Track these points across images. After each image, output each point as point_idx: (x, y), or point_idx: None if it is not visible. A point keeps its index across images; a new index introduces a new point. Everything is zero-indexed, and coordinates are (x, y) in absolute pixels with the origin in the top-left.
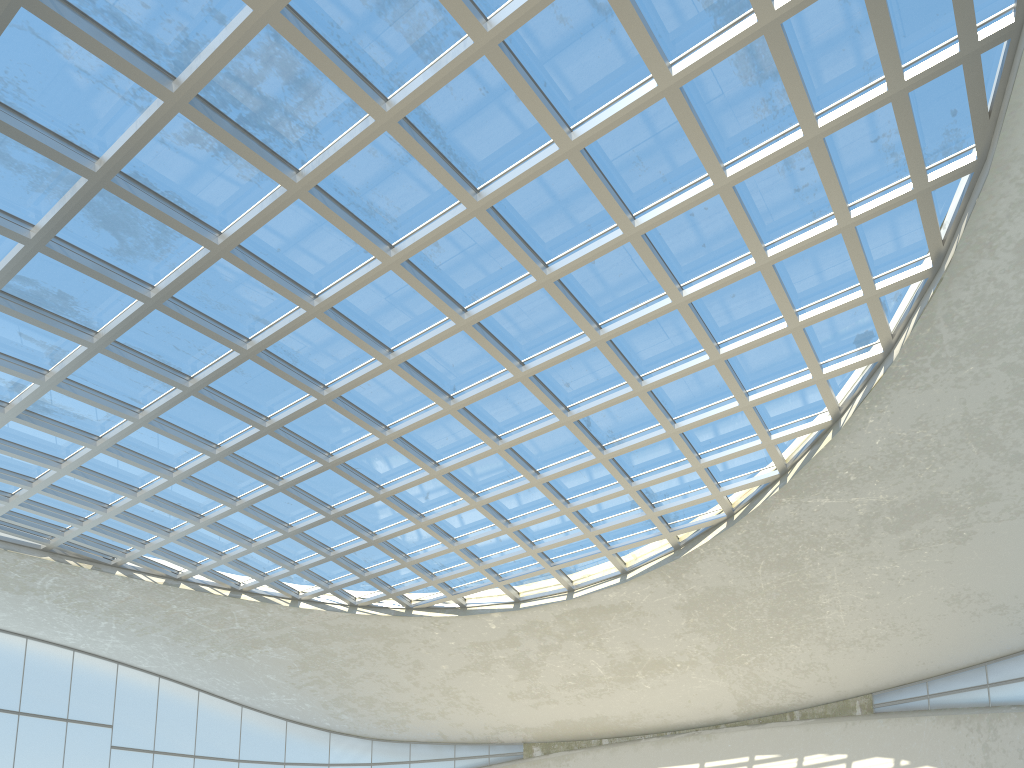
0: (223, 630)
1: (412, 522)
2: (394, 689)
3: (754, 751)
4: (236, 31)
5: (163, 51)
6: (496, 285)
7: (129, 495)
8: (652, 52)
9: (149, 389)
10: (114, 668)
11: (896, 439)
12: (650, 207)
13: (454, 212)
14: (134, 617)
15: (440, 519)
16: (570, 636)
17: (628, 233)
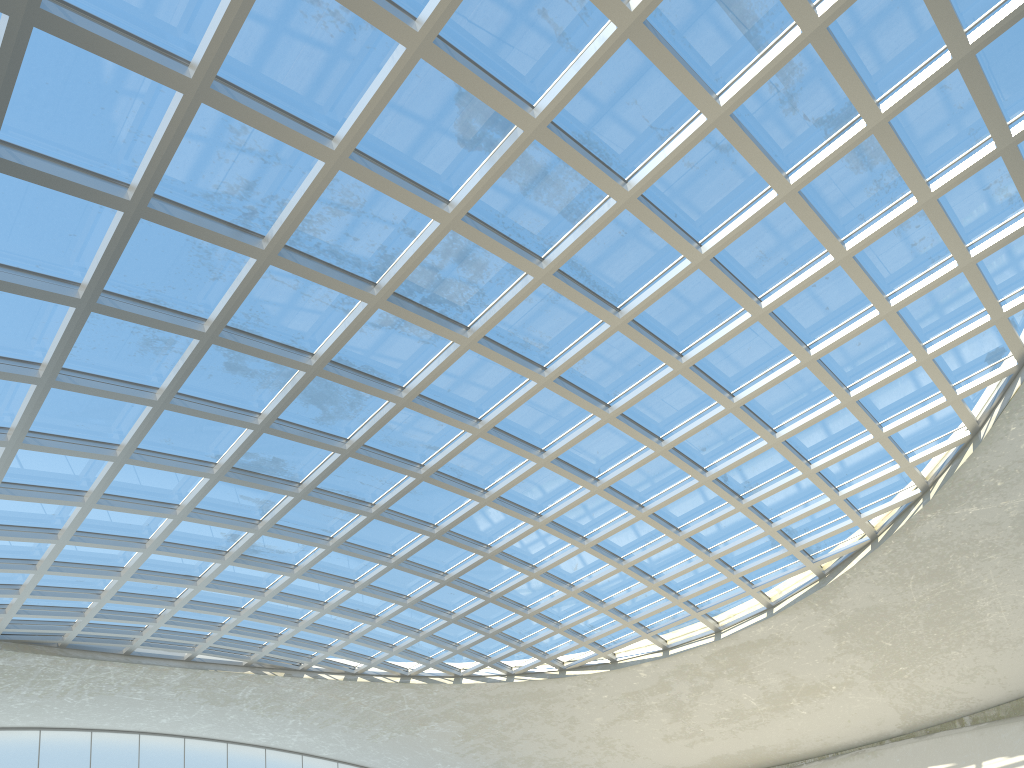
0: (394, 713)
1: (563, 592)
2: (551, 746)
3: (926, 763)
4: (426, 241)
5: (366, 266)
6: (635, 379)
7: (318, 609)
8: (771, 171)
9: (338, 519)
10: (299, 759)
11: None
12: (774, 288)
13: (599, 331)
14: (317, 712)
15: (589, 586)
16: (720, 674)
17: (756, 314)
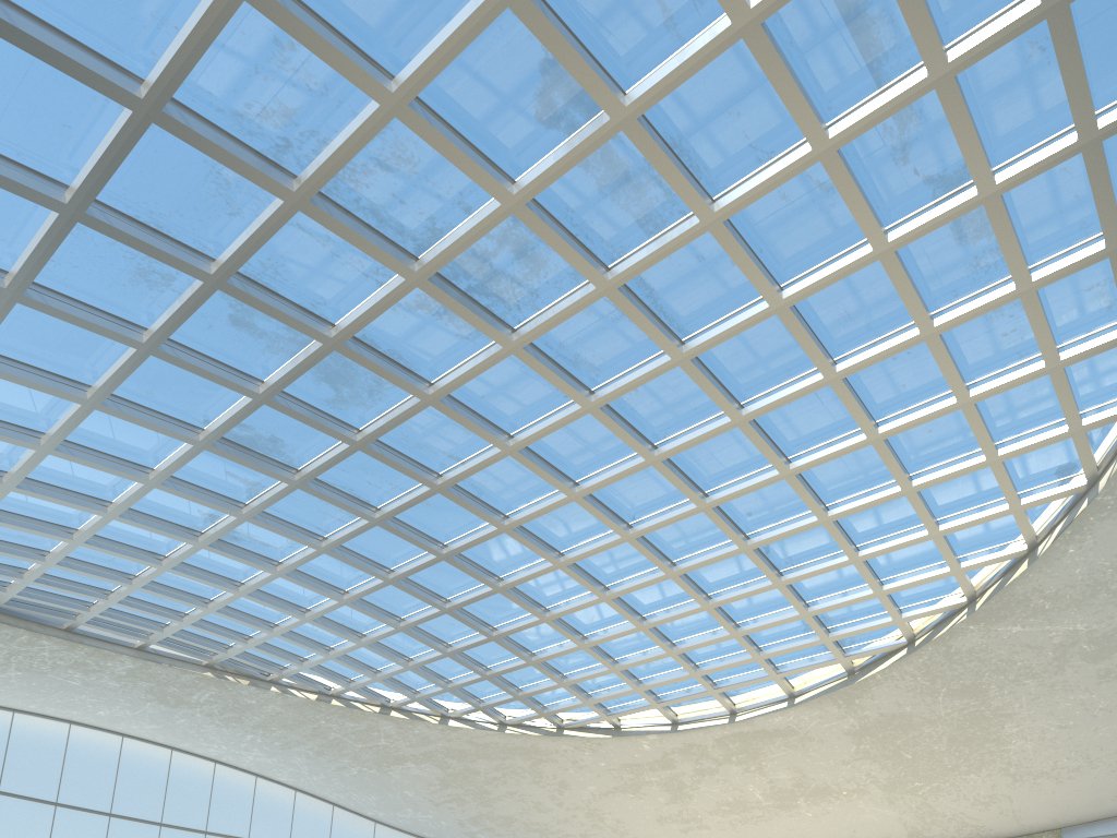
0: (367, 745)
1: (574, 643)
2: (536, 809)
3: None
4: (482, 221)
5: (410, 237)
6: (689, 424)
7: (298, 616)
8: (871, 223)
9: (335, 519)
10: (252, 780)
11: (1098, 568)
12: (852, 352)
13: (658, 362)
14: (281, 731)
15: (604, 641)
16: (729, 760)
17: (829, 377)
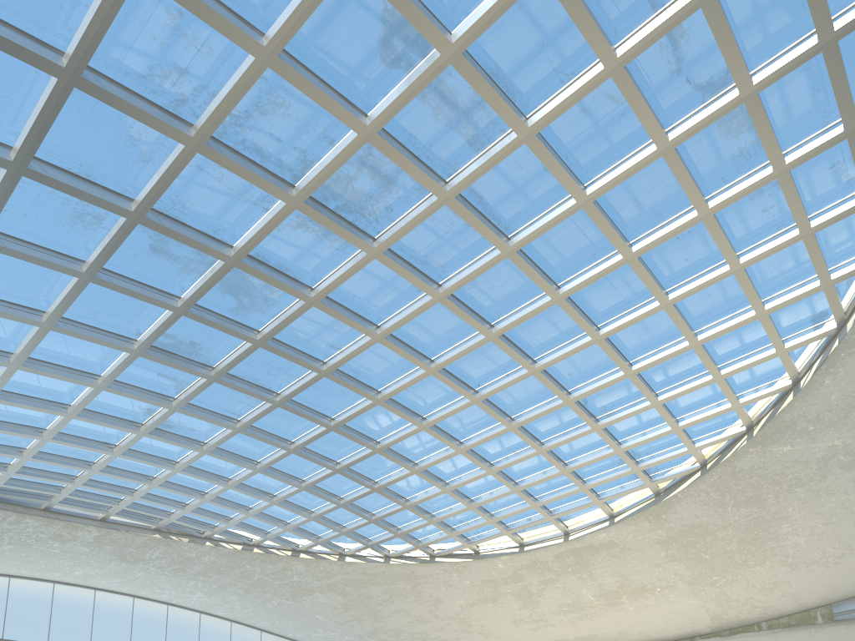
0: (284, 582)
1: (439, 489)
2: (418, 621)
3: None
4: (344, 149)
5: (287, 168)
6: (517, 305)
7: (222, 484)
8: (654, 125)
9: (246, 405)
10: (197, 616)
11: (849, 394)
12: (644, 235)
13: (491, 256)
14: (216, 576)
15: (462, 485)
16: (566, 571)
17: (627, 257)
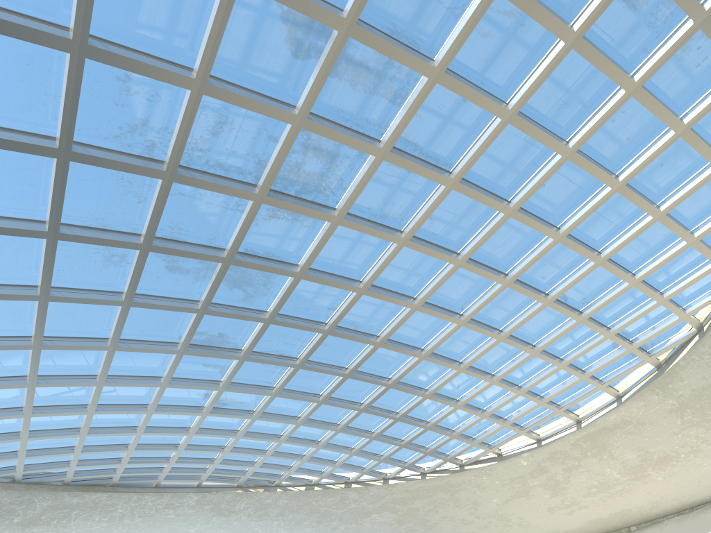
0: (345, 510)
1: (451, 407)
2: (463, 524)
3: None
4: (284, 141)
5: (247, 173)
6: (476, 229)
7: (276, 440)
8: (555, 23)
9: (275, 373)
10: None
11: None
12: (578, 130)
13: (438, 192)
14: (292, 514)
15: (470, 399)
16: (586, 455)
17: (565, 154)
